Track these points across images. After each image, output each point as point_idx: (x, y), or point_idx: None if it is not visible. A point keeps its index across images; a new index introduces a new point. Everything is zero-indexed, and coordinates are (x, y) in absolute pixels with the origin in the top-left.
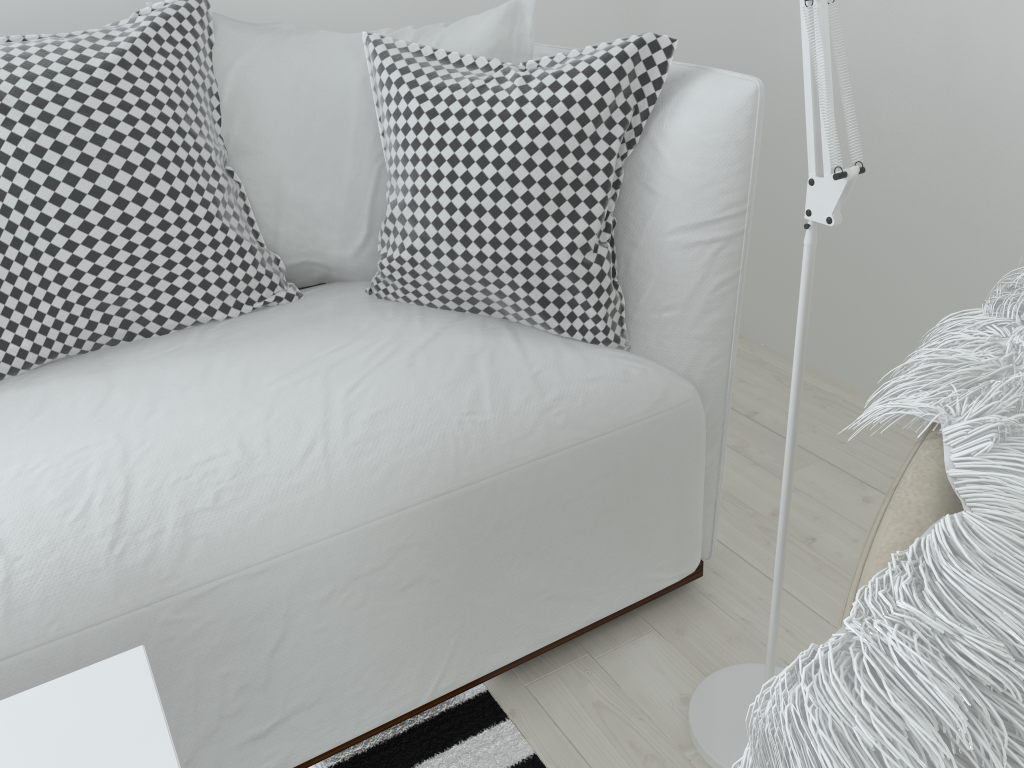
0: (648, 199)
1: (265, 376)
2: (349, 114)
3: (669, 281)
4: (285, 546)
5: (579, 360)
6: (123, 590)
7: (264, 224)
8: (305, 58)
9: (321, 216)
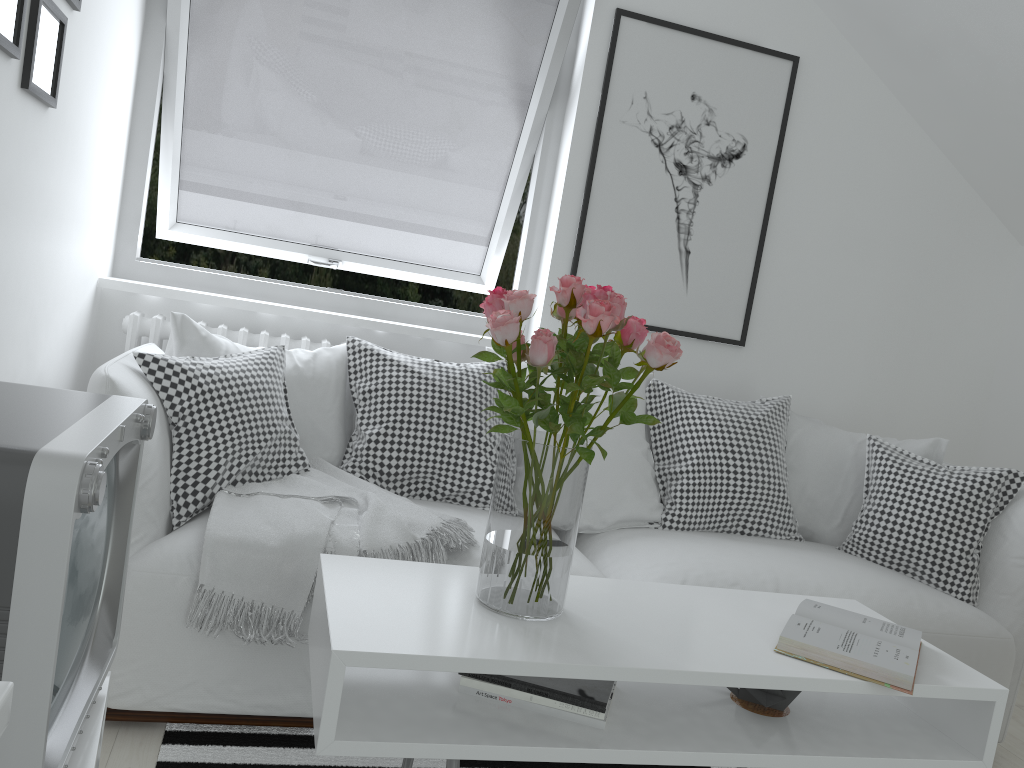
0: (1001, 539)
1: (813, 561)
2: (845, 466)
3: (1006, 579)
4: None
5: (956, 601)
6: None
7: (791, 503)
8: (828, 436)
9: (819, 507)
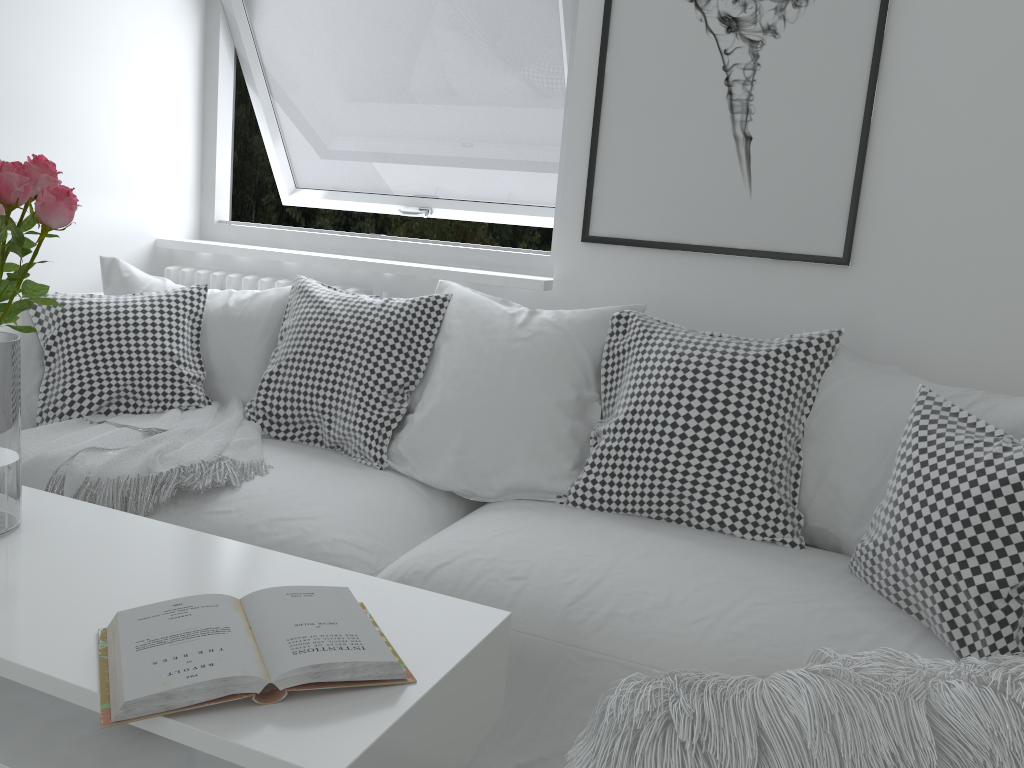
0: None
1: (718, 571)
2: (897, 437)
3: None
4: (650, 661)
5: None
6: (559, 628)
7: (805, 490)
8: (885, 391)
9: (845, 500)
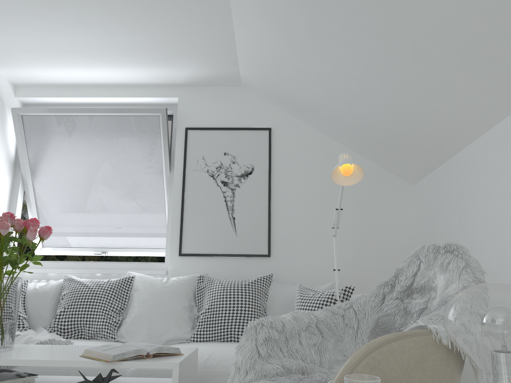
0: None
1: None
2: (294, 302)
3: None
4: None
5: None
6: (203, 367)
7: None
8: (288, 289)
9: None
